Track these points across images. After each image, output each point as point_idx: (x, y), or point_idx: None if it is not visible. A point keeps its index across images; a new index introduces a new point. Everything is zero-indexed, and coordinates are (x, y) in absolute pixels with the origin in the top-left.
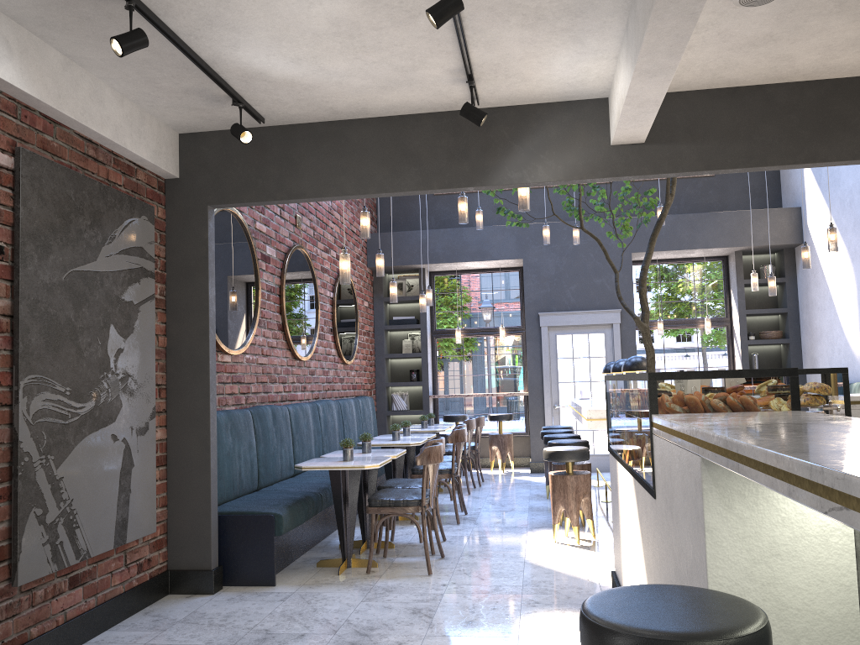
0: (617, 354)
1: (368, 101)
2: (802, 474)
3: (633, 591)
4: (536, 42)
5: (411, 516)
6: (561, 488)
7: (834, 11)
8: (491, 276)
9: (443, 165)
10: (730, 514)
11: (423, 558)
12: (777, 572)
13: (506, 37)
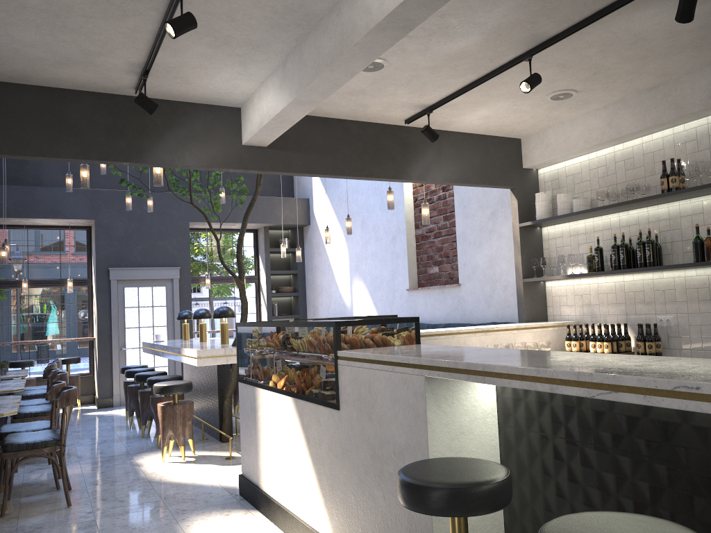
0: (176, 304)
1: (36, 70)
2: (568, 377)
3: (421, 465)
4: (212, 58)
5: (50, 456)
6: (171, 416)
7: (403, 85)
8: (60, 233)
9: (102, 139)
10: (439, 411)
11: (50, 493)
12: (463, 443)
13: (193, 50)
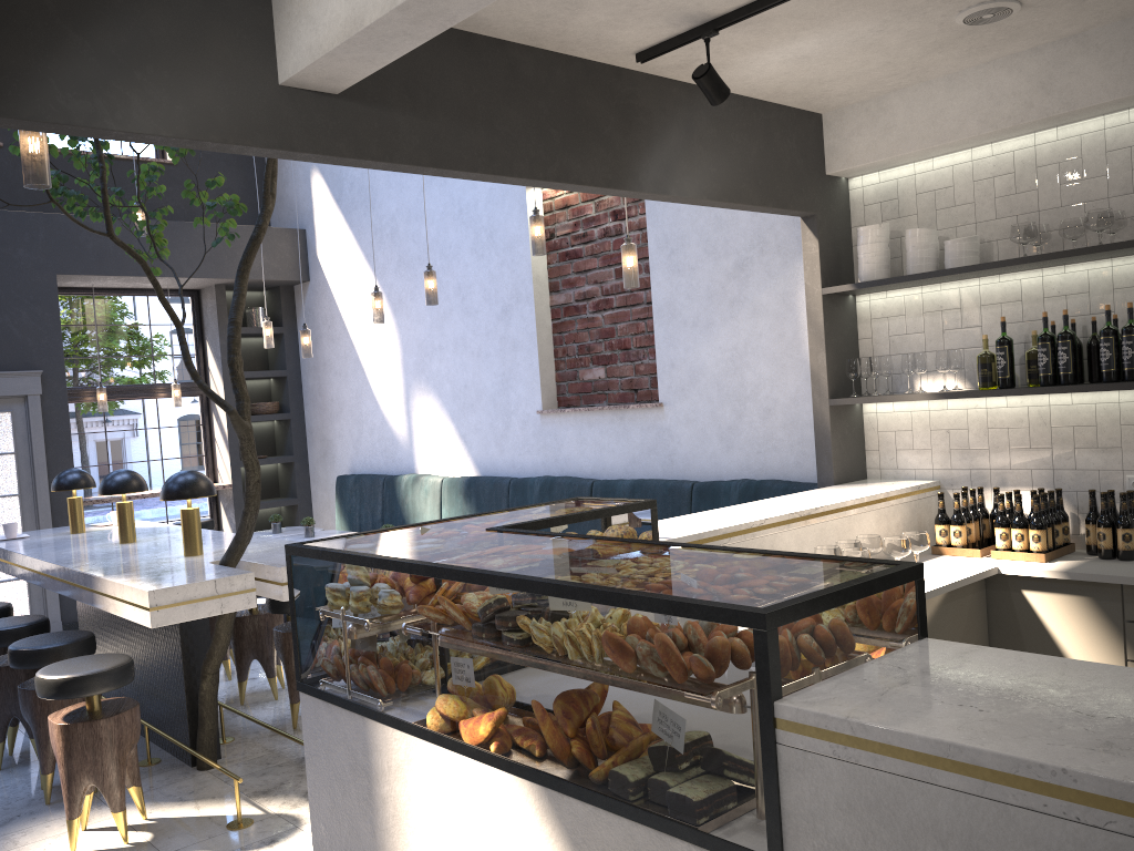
0: (39, 448)
1: None
2: None
3: None
4: None
5: None
6: (88, 747)
7: None
8: None
9: None
10: None
11: None
12: None
13: None
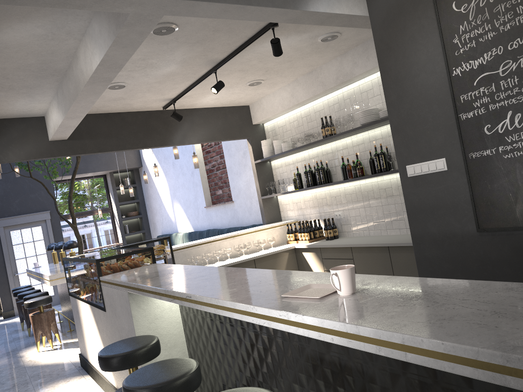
0: (51, 237)
1: None
2: (163, 292)
3: (114, 344)
4: (7, 96)
5: None
6: (38, 321)
7: (147, 91)
8: None
9: None
10: (140, 309)
11: None
12: (157, 324)
13: None
